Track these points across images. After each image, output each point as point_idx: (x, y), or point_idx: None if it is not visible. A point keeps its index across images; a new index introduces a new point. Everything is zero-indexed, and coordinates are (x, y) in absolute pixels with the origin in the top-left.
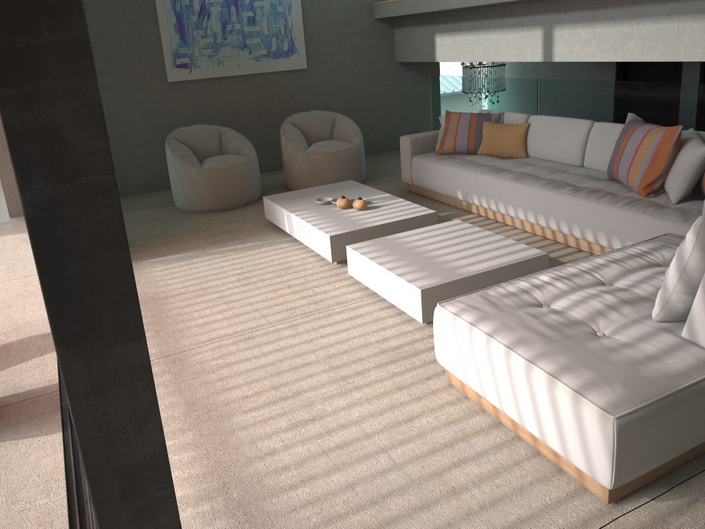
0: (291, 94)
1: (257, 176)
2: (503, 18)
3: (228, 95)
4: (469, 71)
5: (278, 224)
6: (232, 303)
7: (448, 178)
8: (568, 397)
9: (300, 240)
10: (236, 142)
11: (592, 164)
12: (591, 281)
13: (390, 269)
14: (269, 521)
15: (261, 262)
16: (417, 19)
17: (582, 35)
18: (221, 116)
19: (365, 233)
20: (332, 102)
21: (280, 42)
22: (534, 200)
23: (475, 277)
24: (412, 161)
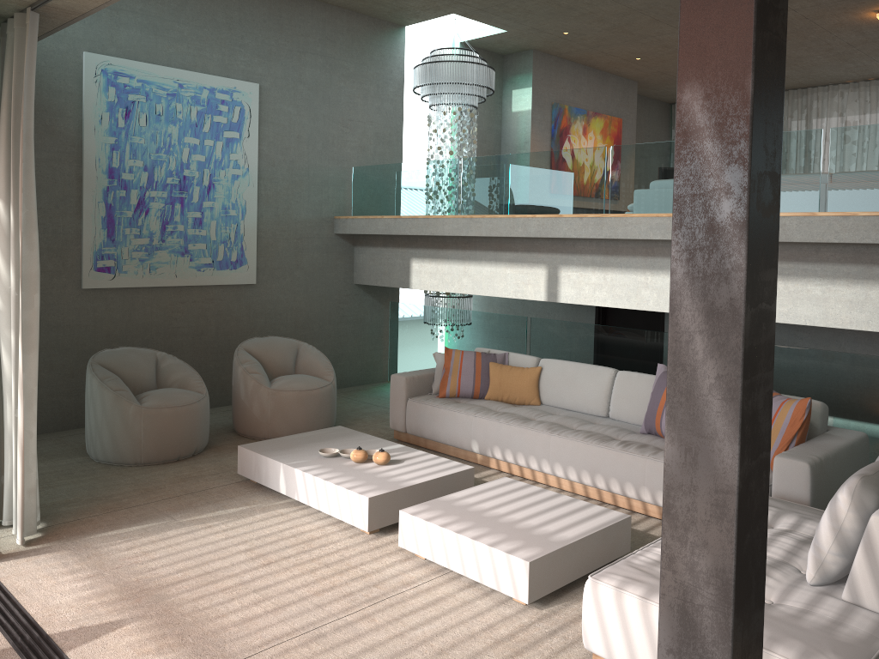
0: (234, 312)
1: (209, 417)
2: (500, 252)
3: (156, 309)
4: (435, 300)
5: (264, 482)
6: (263, 590)
7: (460, 426)
8: None
9: (308, 503)
10: (180, 372)
11: (619, 415)
12: None
13: (476, 538)
14: None
15: (267, 533)
16: (388, 240)
17: (592, 279)
18: (144, 335)
19: (405, 494)
20: (280, 325)
21: (228, 250)
22: (577, 454)
23: (574, 545)
24: (407, 404)
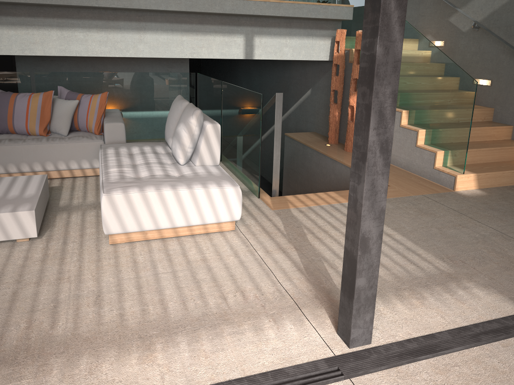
0: None
1: None
2: None
3: None
4: None
5: None
6: None
7: None
8: (218, 191)
9: None
10: None
11: None
12: (130, 165)
13: None
14: (190, 318)
15: None
16: None
17: None
18: None
19: None
20: None
21: None
22: None
23: (40, 196)
24: None
